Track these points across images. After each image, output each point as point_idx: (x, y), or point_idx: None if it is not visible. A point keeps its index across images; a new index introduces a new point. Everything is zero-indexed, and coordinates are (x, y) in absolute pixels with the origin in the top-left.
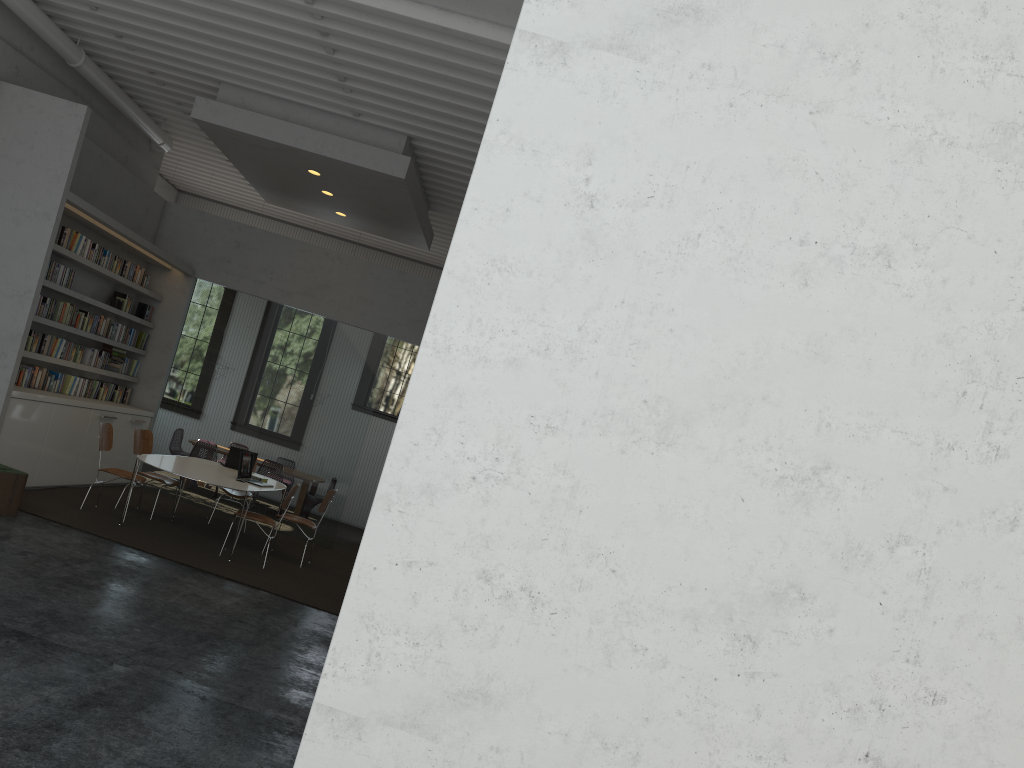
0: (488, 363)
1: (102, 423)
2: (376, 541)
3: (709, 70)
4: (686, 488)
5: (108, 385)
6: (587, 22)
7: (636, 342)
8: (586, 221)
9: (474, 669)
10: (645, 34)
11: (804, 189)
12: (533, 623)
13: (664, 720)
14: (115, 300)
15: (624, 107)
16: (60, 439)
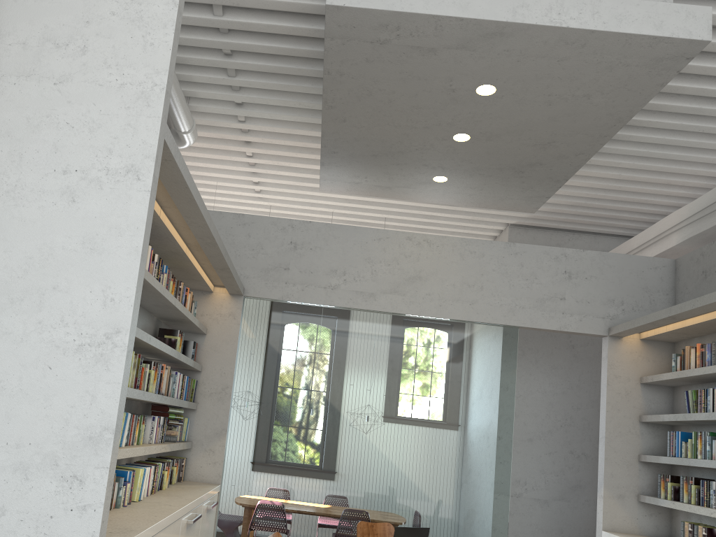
0: None
1: None
2: None
3: None
4: None
5: (169, 464)
6: None
7: None
8: None
9: None
10: None
11: None
12: None
13: None
14: (164, 340)
15: None
16: None
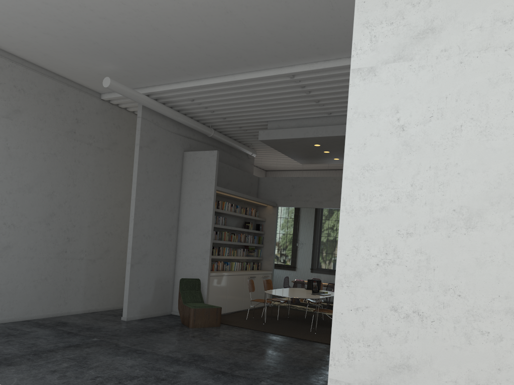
0: (372, 212)
1: (248, 280)
2: (339, 301)
3: (445, 51)
4: (488, 247)
5: (249, 263)
6: (381, 54)
7: (441, 184)
8: (402, 137)
9: (399, 354)
10: (409, 48)
11: (513, 86)
12: (423, 327)
13: (509, 369)
14: (245, 225)
15: (407, 82)
16: (233, 290)
